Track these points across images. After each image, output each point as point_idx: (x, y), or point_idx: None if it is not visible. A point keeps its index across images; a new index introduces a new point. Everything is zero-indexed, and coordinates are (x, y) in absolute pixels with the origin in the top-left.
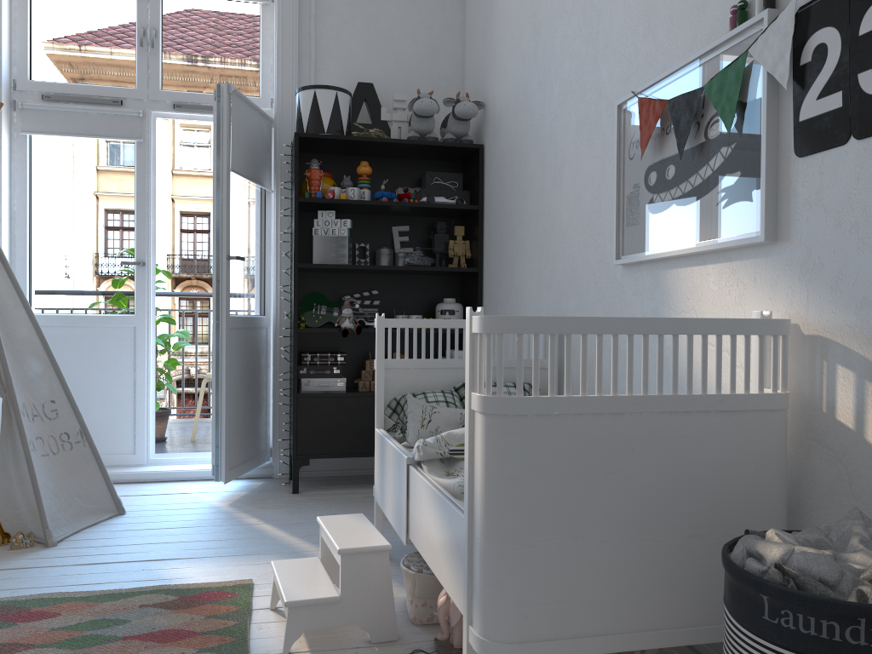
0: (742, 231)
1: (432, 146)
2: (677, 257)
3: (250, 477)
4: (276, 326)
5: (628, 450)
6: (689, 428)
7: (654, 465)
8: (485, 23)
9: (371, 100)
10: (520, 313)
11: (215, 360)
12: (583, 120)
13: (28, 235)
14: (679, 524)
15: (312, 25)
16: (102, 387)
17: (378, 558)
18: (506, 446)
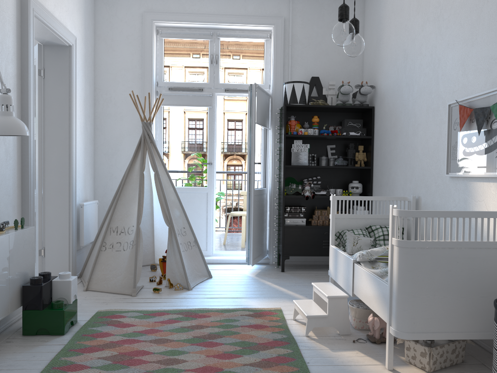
0: None
1: (348, 108)
2: (476, 177)
3: (258, 263)
4: (271, 193)
5: (455, 262)
6: (481, 254)
7: (466, 268)
8: (376, 47)
9: (318, 85)
10: (394, 191)
11: (248, 210)
12: (430, 106)
13: (162, 151)
14: (476, 292)
15: (289, 49)
16: (193, 219)
17: (343, 300)
18: (407, 259)
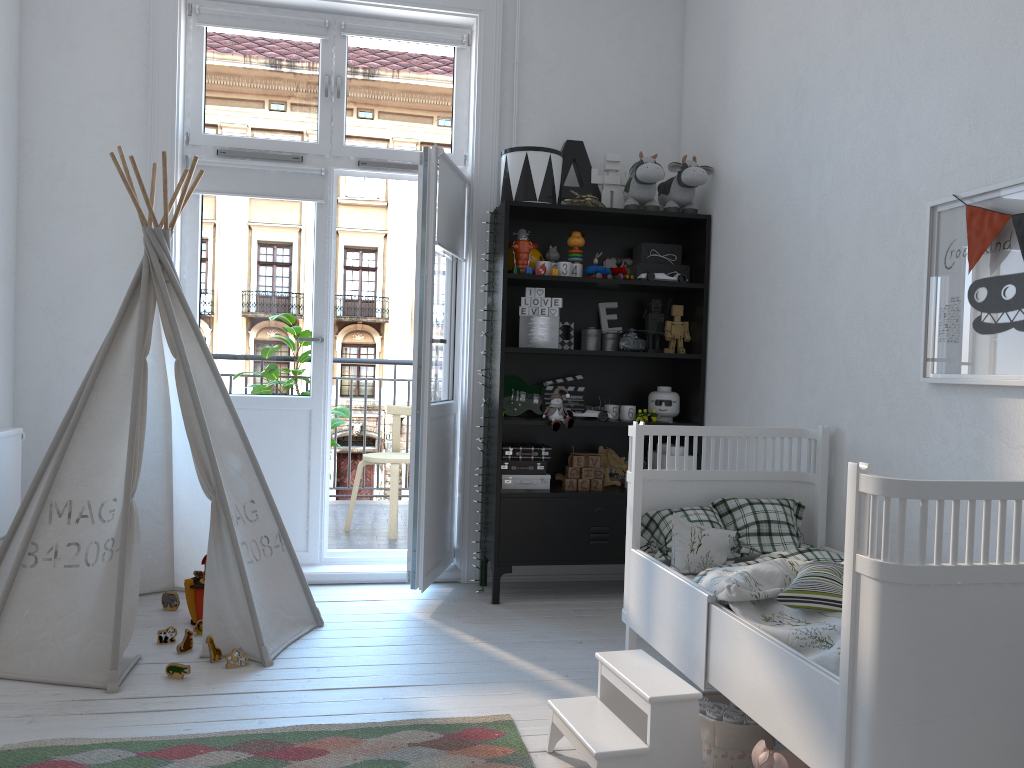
0: None
1: (653, 216)
2: (1014, 386)
3: (435, 581)
4: (467, 413)
5: None
6: None
7: None
8: (717, 77)
9: (581, 161)
10: (766, 414)
11: (415, 455)
12: (872, 212)
13: (198, 306)
14: None
15: (515, 73)
16: (274, 476)
17: (687, 707)
18: (906, 617)
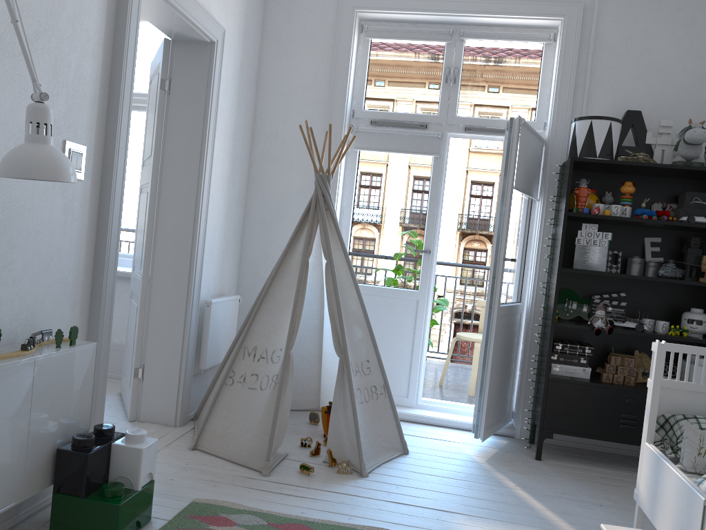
0: None
1: (697, 171)
2: None
3: (495, 433)
4: (530, 313)
5: None
6: None
7: None
8: None
9: (638, 126)
10: None
11: (485, 341)
12: None
13: (350, 224)
14: None
15: (588, 60)
16: (389, 343)
17: None
18: None
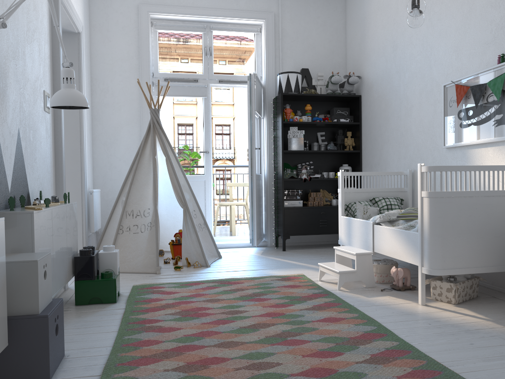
0: (504, 135)
1: (338, 97)
2: (473, 144)
3: (257, 246)
4: (267, 178)
5: (474, 208)
6: (493, 201)
7: (482, 213)
8: (361, 40)
9: (308, 76)
10: (387, 169)
11: (251, 193)
12: (423, 89)
13: None
14: (491, 233)
15: (280, 43)
16: None
17: (368, 256)
18: (437, 207)
